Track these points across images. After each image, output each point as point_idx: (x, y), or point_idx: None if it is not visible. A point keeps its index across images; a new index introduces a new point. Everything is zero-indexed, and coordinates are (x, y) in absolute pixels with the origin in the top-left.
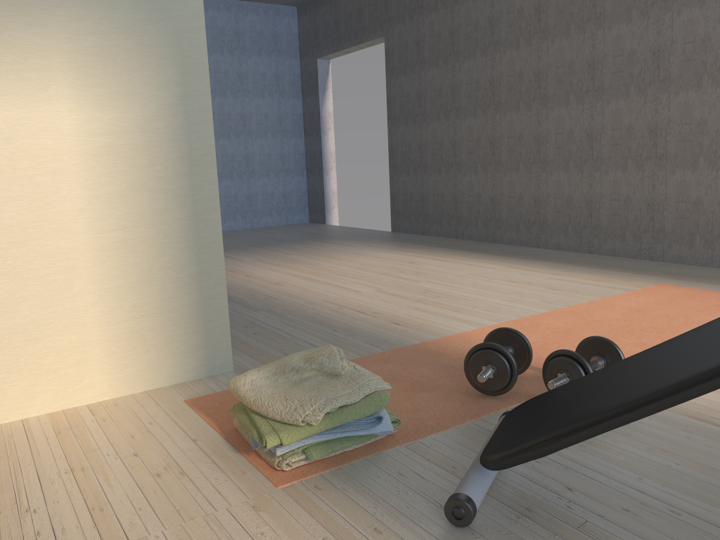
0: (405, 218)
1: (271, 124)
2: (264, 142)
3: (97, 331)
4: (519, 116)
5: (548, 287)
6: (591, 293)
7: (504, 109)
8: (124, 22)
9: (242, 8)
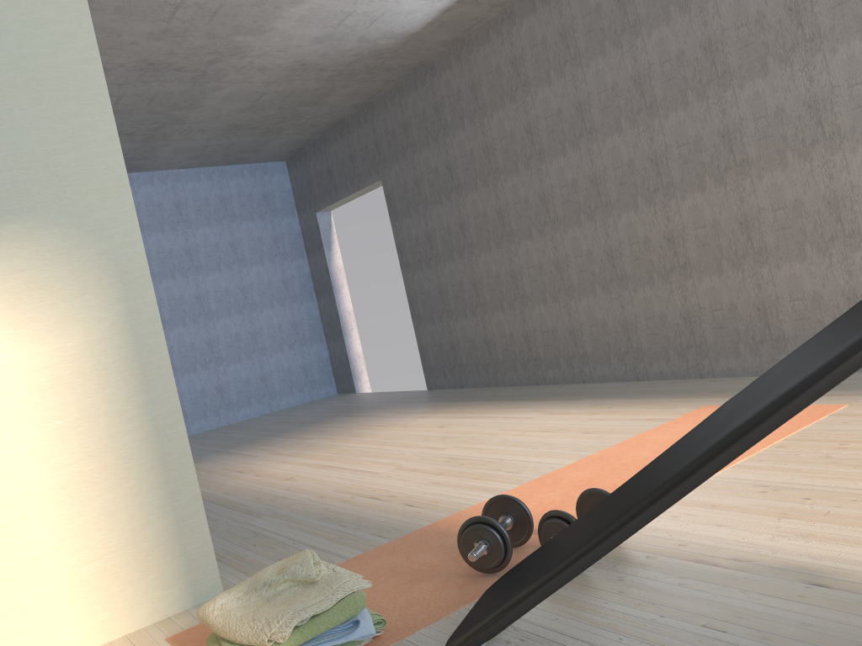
0: (439, 372)
1: (276, 291)
2: (272, 312)
3: (62, 578)
4: (534, 243)
5: (583, 431)
6: (627, 431)
7: (517, 238)
8: (55, 251)
9: (225, 173)
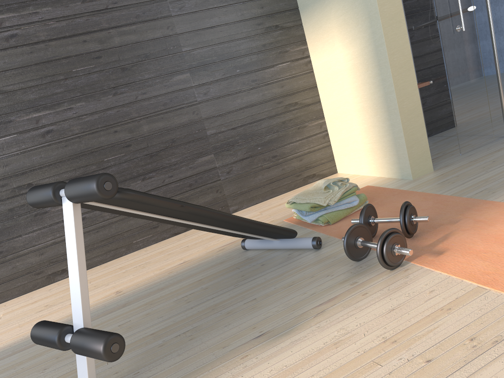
0: None
1: None
2: None
3: (362, 146)
4: None
5: None
6: None
7: None
8: (348, 5)
9: None
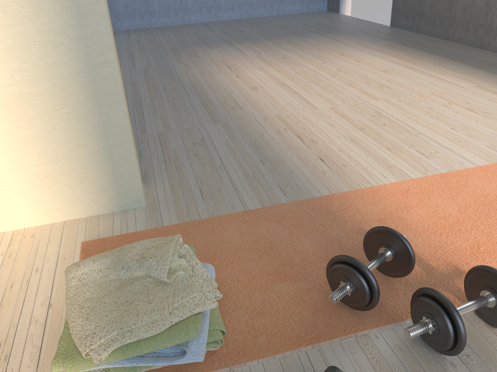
0: (403, 15)
1: None
2: None
3: (11, 174)
4: None
5: None
6: None
7: None
8: None
9: None
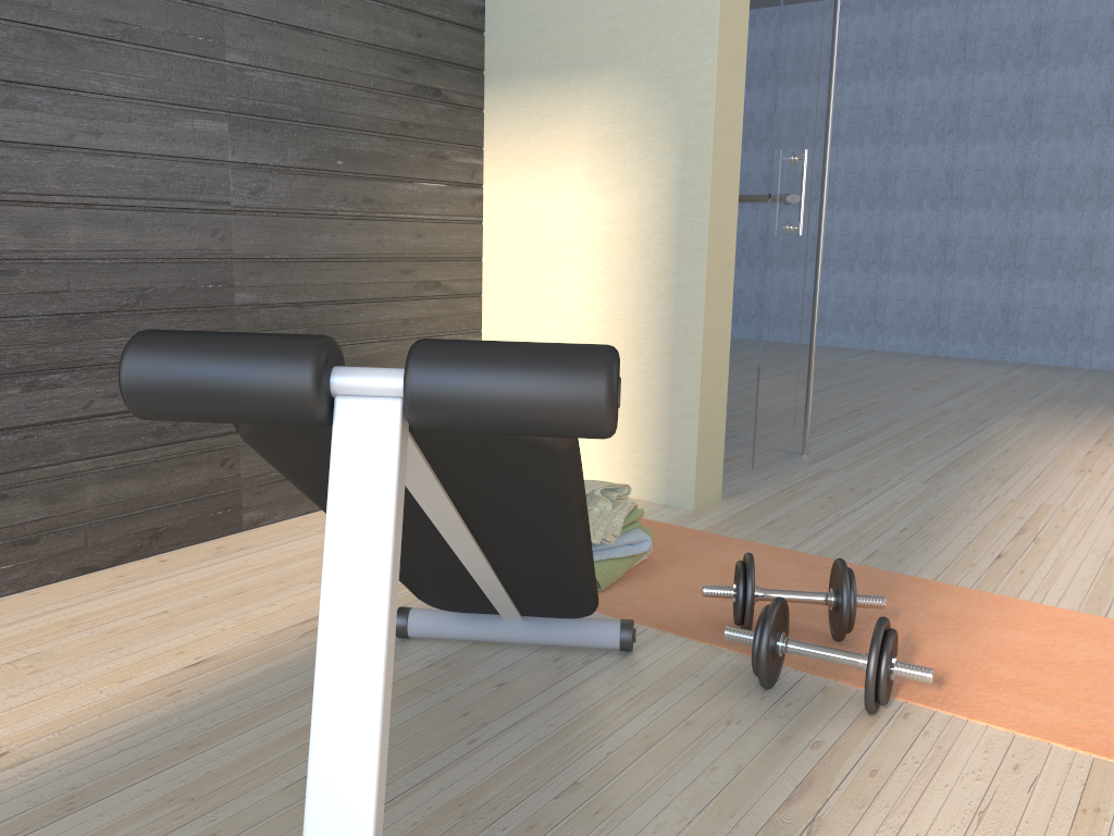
0: None
1: None
2: None
3: None
4: None
5: None
6: None
7: None
8: (634, 107)
9: None
